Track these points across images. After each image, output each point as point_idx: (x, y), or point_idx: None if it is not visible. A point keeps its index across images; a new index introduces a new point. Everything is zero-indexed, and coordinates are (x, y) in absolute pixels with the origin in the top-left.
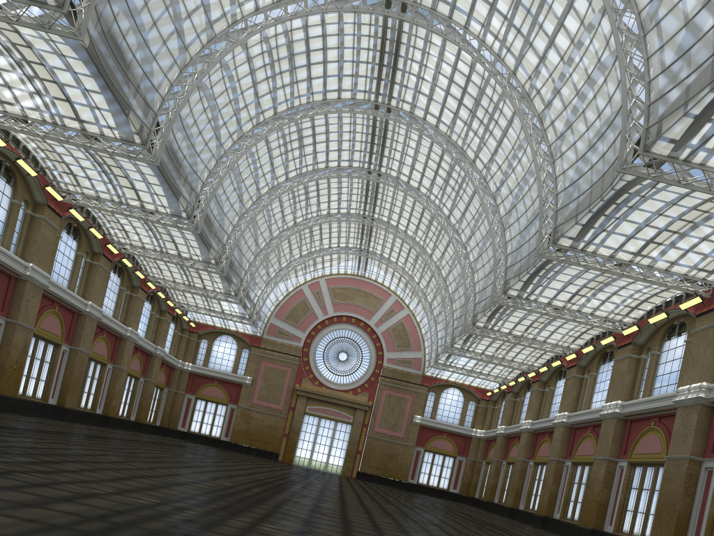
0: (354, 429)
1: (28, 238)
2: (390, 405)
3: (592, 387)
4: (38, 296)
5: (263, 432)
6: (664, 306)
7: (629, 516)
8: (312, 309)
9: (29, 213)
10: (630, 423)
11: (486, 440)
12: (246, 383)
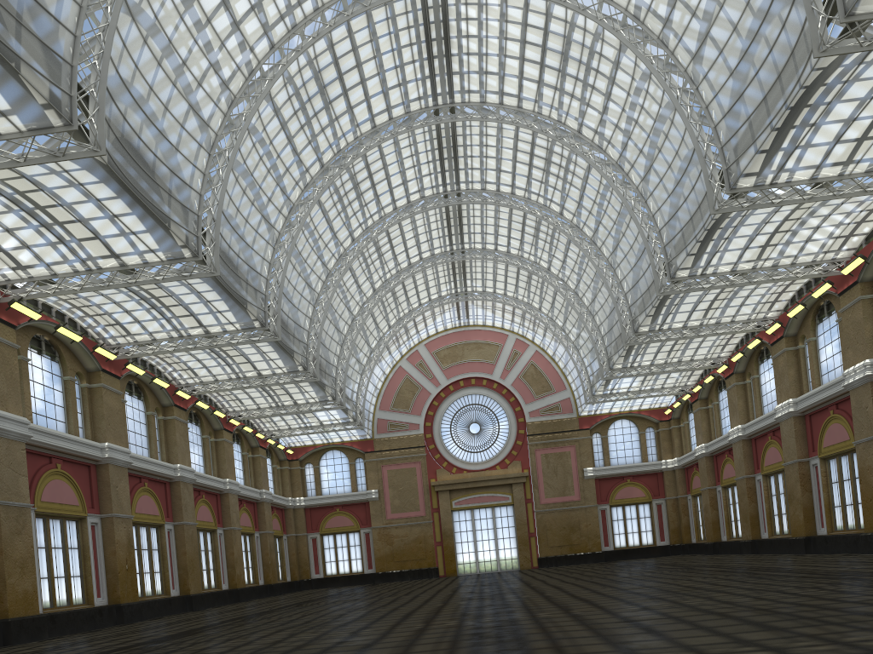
0: (517, 509)
1: (94, 414)
2: (550, 467)
3: (815, 356)
4: (124, 478)
5: (412, 548)
6: None
7: None
8: (421, 385)
9: (86, 386)
10: None
11: (682, 468)
12: (373, 498)
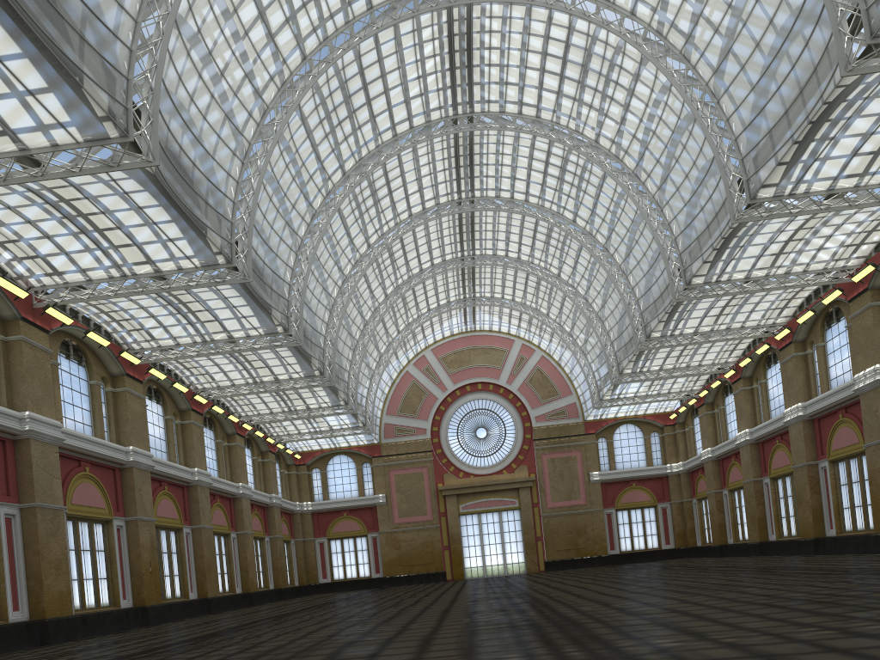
0: (524, 513)
1: (118, 418)
2: (557, 471)
3: (824, 361)
4: (147, 481)
5: (419, 552)
6: None
7: None
8: (427, 390)
9: (110, 391)
10: None
11: (687, 472)
12: (380, 503)
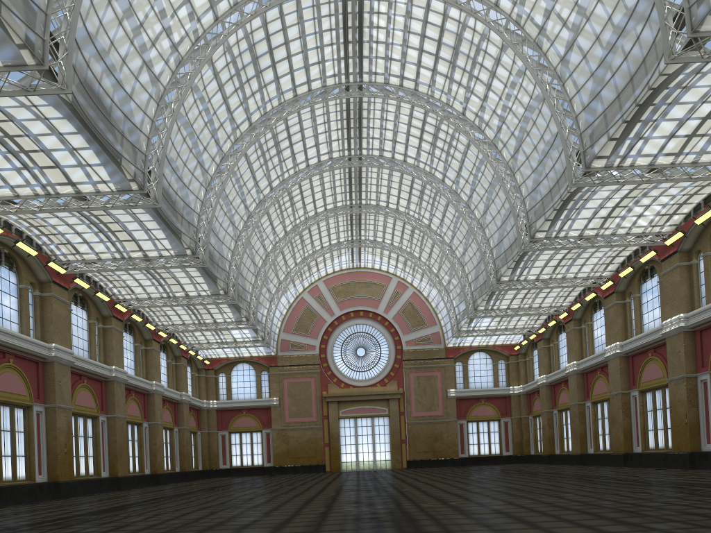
0: (392, 420)
1: (44, 319)
2: (421, 387)
3: (639, 309)
4: (67, 375)
5: (304, 447)
6: (703, 203)
7: None
8: (318, 314)
9: (38, 295)
10: (700, 333)
11: (526, 394)
12: (274, 404)
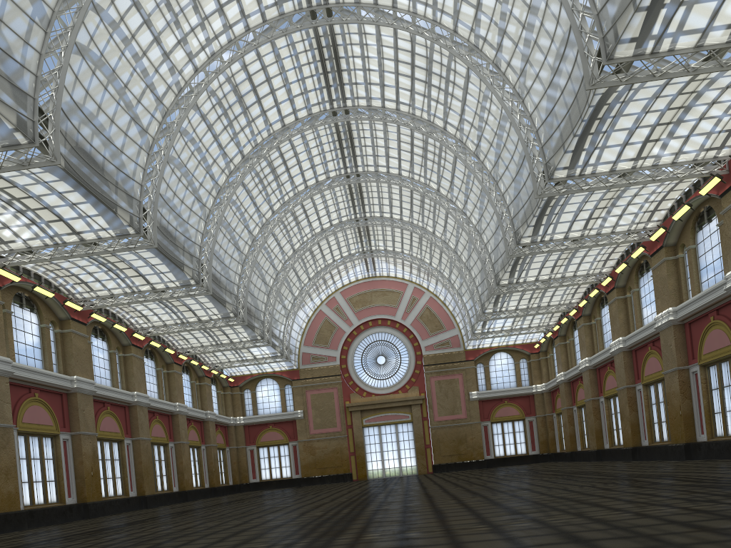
0: (416, 426)
1: (65, 354)
2: (442, 391)
3: (638, 304)
4: (90, 403)
5: (330, 457)
6: (684, 197)
7: (719, 418)
8: (337, 325)
9: (58, 332)
10: (689, 326)
11: (549, 392)
12: (299, 417)
